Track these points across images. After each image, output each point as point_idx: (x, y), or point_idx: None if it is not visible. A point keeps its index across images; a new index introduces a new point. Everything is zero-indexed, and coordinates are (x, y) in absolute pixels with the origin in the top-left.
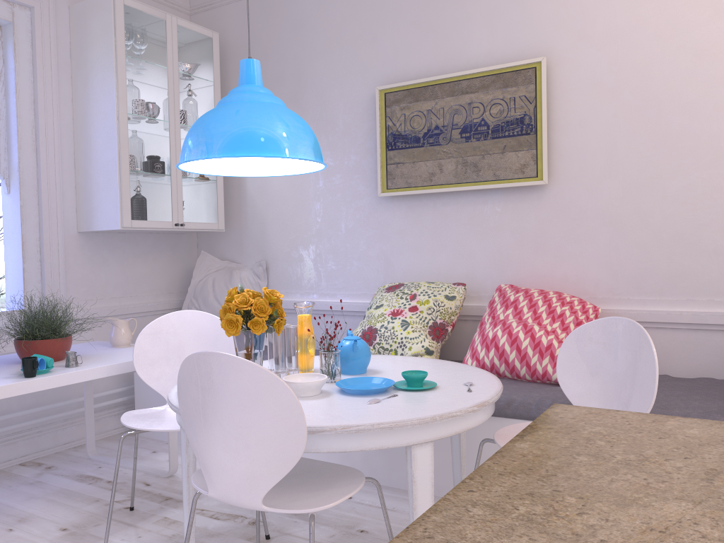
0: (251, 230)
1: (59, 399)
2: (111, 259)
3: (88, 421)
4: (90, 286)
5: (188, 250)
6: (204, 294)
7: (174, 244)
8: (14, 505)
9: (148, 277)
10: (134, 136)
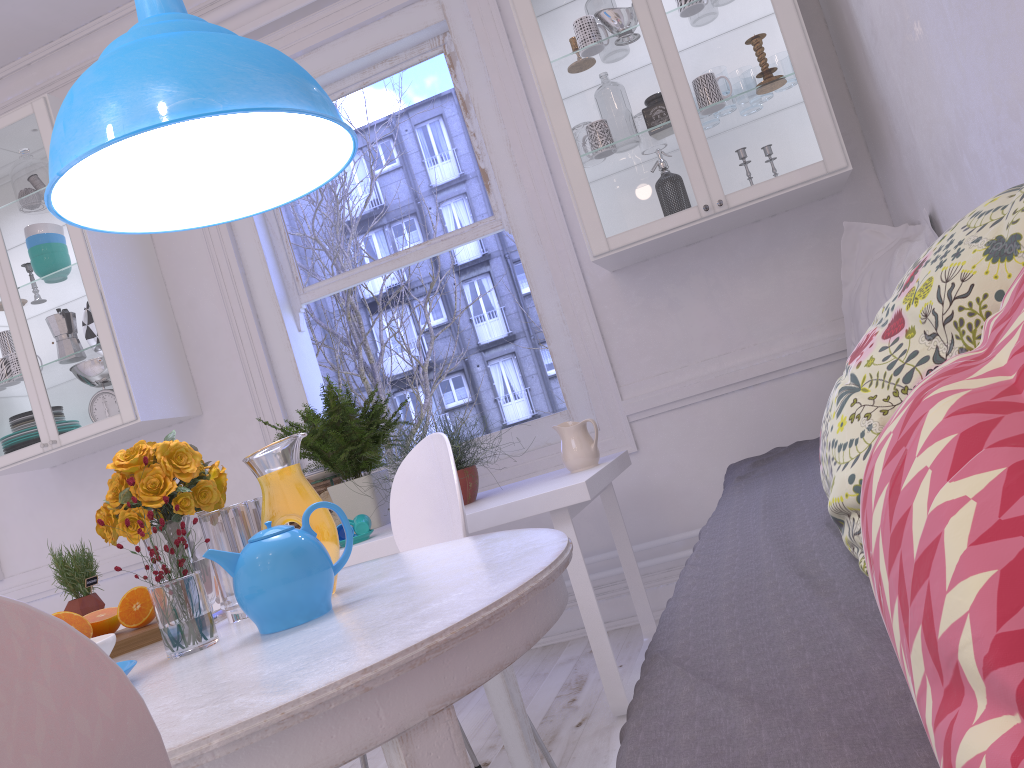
0: (900, 142)
1: (648, 537)
2: (684, 295)
3: (629, 582)
4: (657, 351)
5: (862, 222)
6: (856, 315)
7: (819, 222)
8: (467, 709)
9: (774, 304)
10: (574, 93)
